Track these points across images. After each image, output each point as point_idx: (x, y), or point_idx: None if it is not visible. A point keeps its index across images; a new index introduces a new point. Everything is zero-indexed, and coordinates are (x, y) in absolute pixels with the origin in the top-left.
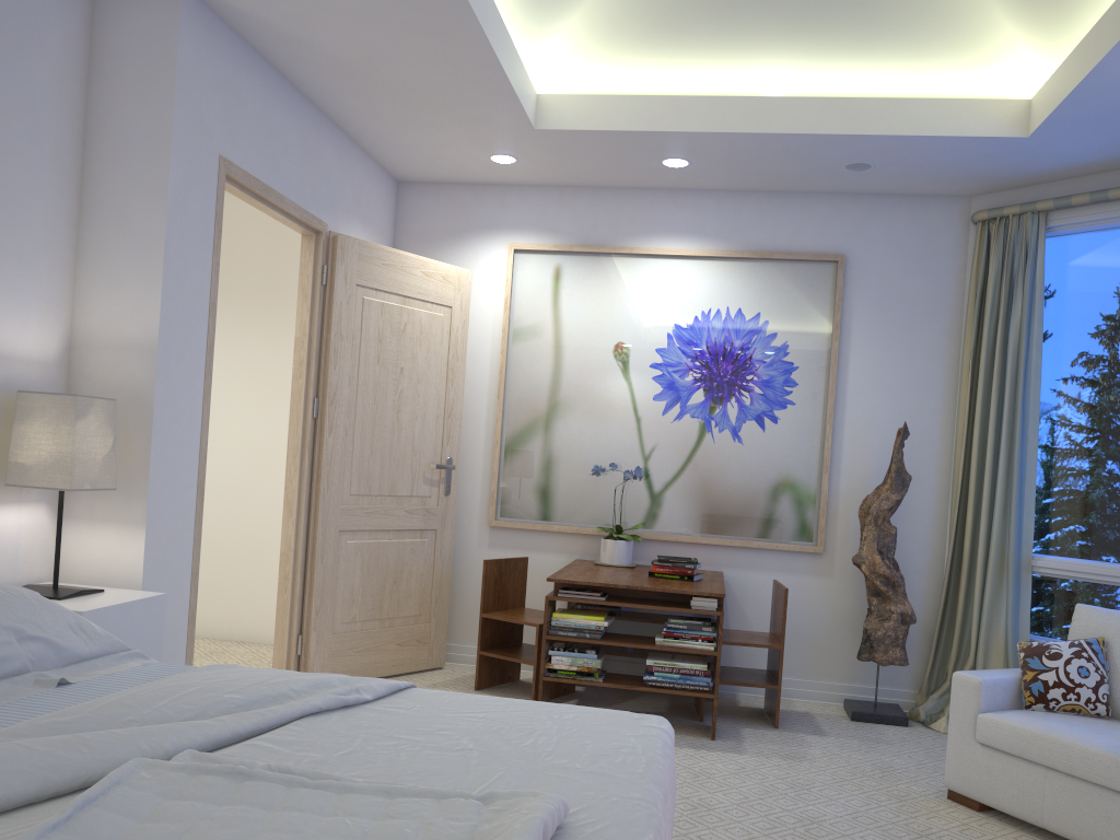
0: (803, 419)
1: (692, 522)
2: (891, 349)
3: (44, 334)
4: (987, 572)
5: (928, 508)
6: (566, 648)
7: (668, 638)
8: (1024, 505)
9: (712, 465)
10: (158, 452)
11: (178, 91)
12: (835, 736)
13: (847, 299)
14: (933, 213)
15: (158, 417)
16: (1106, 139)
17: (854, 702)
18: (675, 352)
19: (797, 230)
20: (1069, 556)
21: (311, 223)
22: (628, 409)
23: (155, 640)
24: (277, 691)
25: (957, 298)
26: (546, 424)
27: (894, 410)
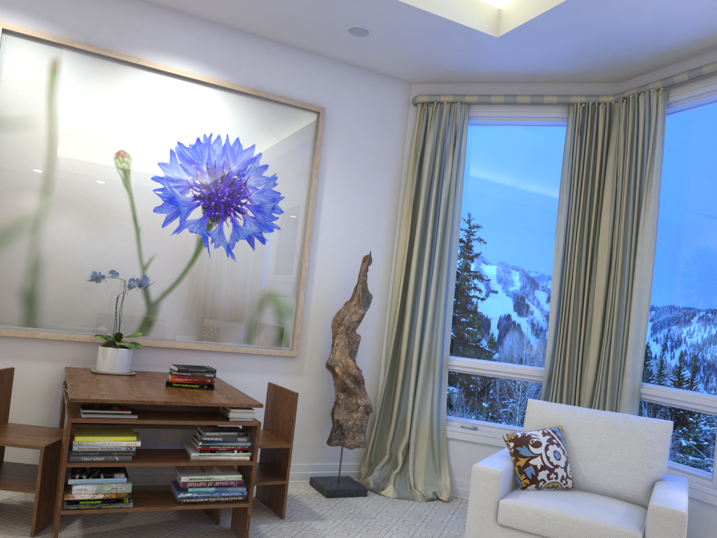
0: (286, 242)
1: (187, 329)
2: (354, 192)
3: None
4: (420, 370)
5: (372, 320)
6: (89, 474)
7: (205, 452)
8: (446, 320)
9: (208, 277)
10: None
11: None
12: (331, 518)
13: (324, 145)
14: (387, 90)
15: None
16: (539, 54)
17: (321, 480)
18: (177, 169)
19: (289, 79)
20: (471, 357)
21: None
22: (128, 218)
23: None
24: None
25: (399, 159)
26: (35, 225)
27: (353, 241)
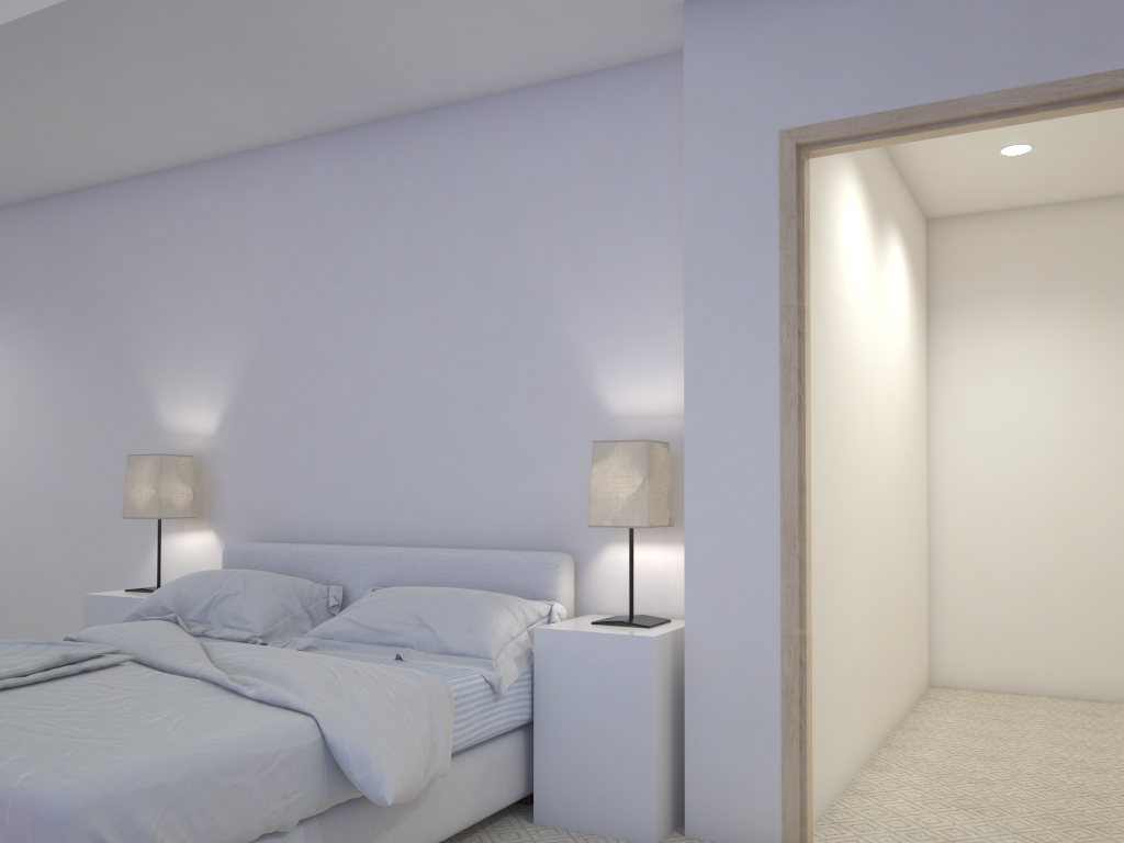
0: None
1: None
2: None
3: (681, 388)
4: None
5: None
6: None
7: None
8: None
9: None
10: (697, 489)
11: (690, 110)
12: None
13: None
14: None
15: (692, 451)
16: None
17: None
18: None
19: None
20: None
21: (1082, 92)
22: None
23: (640, 683)
24: (261, 669)
25: None
26: None
27: None
